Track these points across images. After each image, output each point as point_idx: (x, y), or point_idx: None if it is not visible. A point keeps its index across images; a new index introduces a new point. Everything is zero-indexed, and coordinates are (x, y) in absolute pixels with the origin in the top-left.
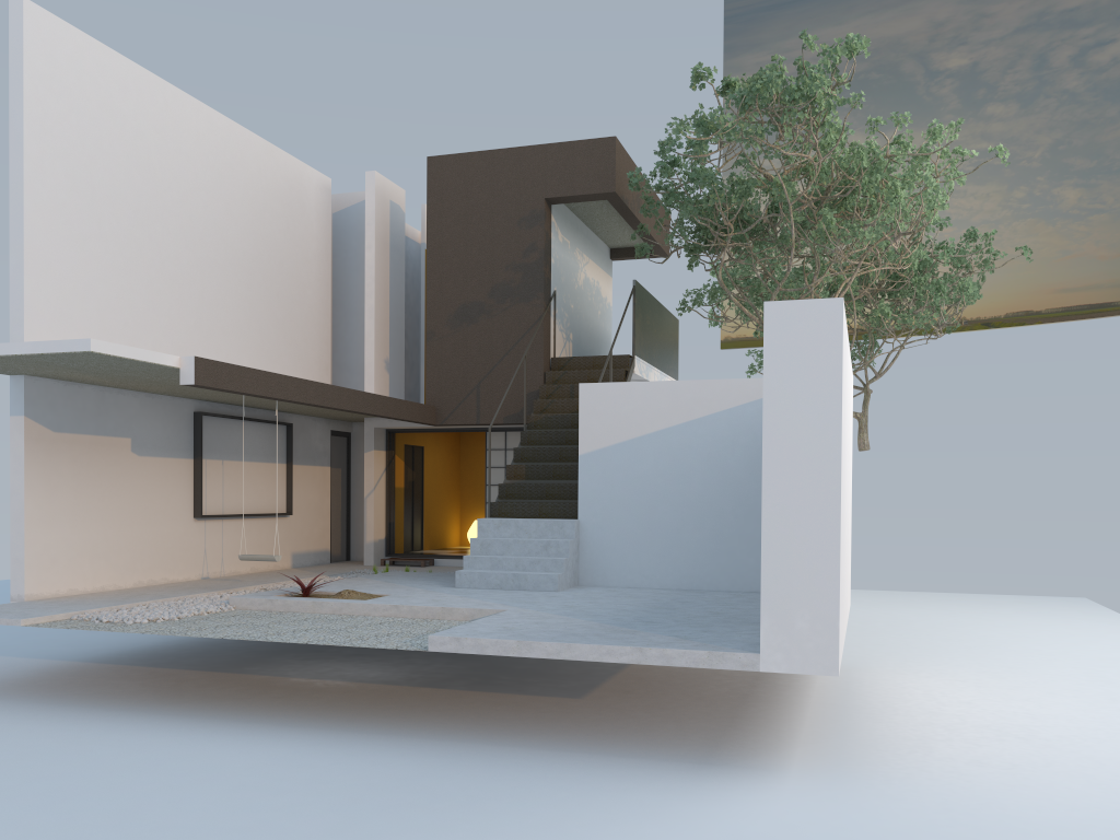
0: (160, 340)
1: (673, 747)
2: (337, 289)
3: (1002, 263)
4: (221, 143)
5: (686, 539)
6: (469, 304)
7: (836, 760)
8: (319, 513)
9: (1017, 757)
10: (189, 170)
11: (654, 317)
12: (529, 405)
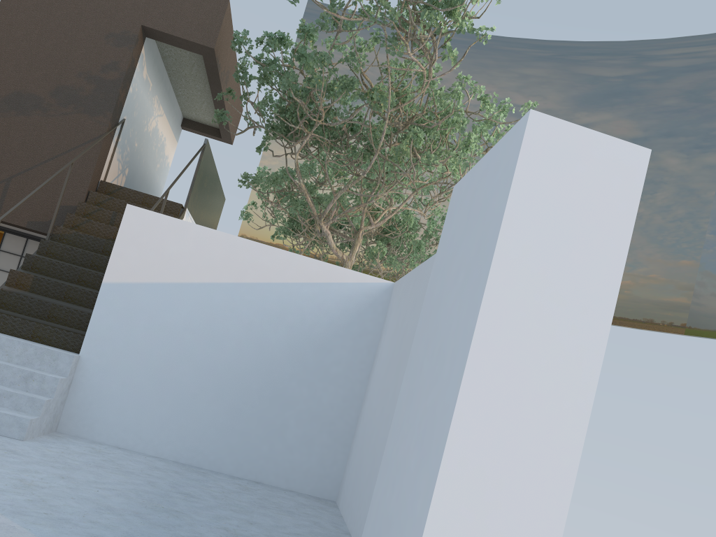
0: None
1: None
2: None
3: None
4: None
5: (200, 408)
6: (26, 94)
7: None
8: None
9: None
10: None
11: (211, 184)
12: (62, 218)
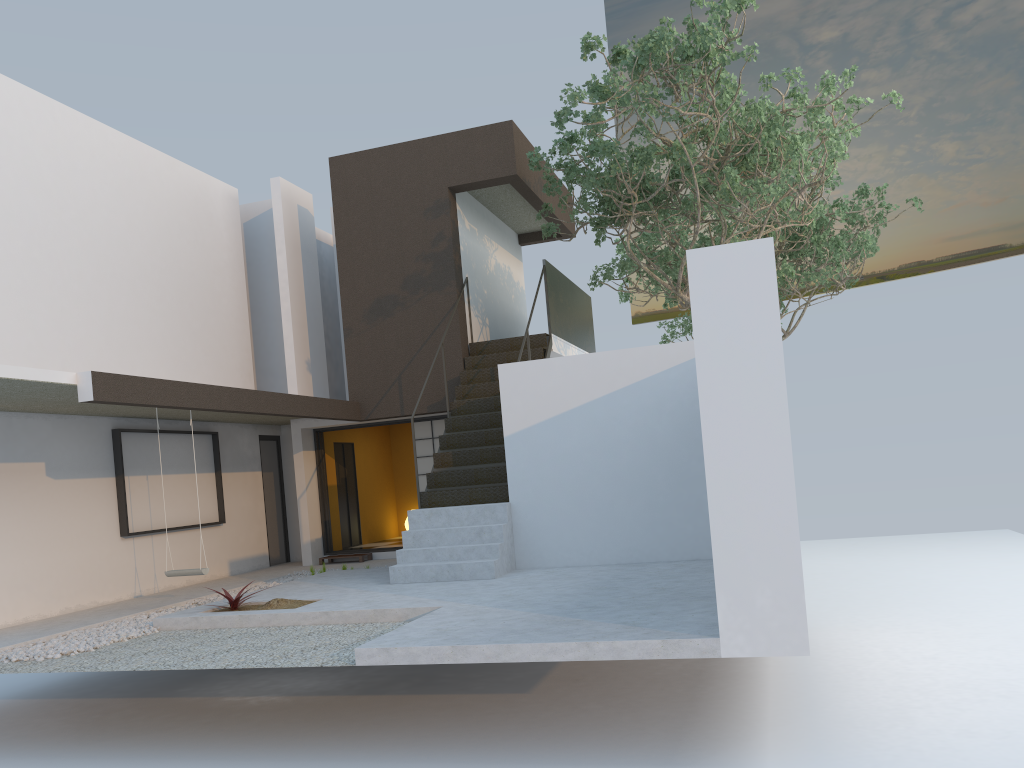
0: (68, 360)
1: (632, 746)
2: (254, 296)
3: (890, 218)
4: (118, 159)
5: (621, 512)
6: (383, 298)
7: (813, 745)
8: (254, 518)
9: (1008, 721)
10: (86, 187)
11: (567, 295)
12: (452, 392)
